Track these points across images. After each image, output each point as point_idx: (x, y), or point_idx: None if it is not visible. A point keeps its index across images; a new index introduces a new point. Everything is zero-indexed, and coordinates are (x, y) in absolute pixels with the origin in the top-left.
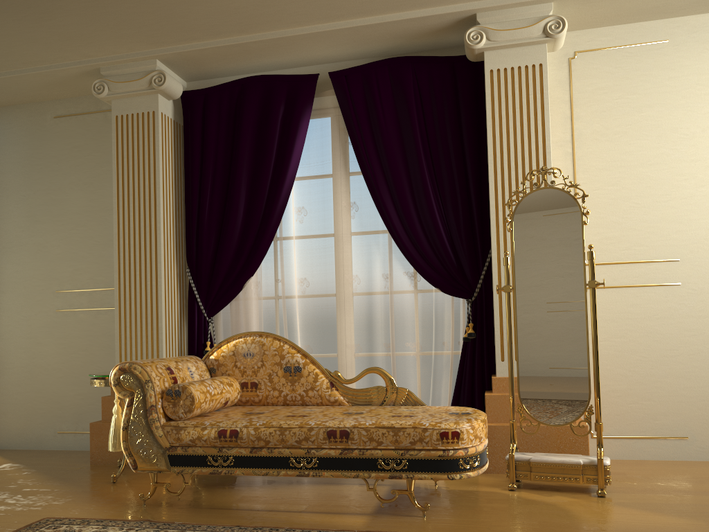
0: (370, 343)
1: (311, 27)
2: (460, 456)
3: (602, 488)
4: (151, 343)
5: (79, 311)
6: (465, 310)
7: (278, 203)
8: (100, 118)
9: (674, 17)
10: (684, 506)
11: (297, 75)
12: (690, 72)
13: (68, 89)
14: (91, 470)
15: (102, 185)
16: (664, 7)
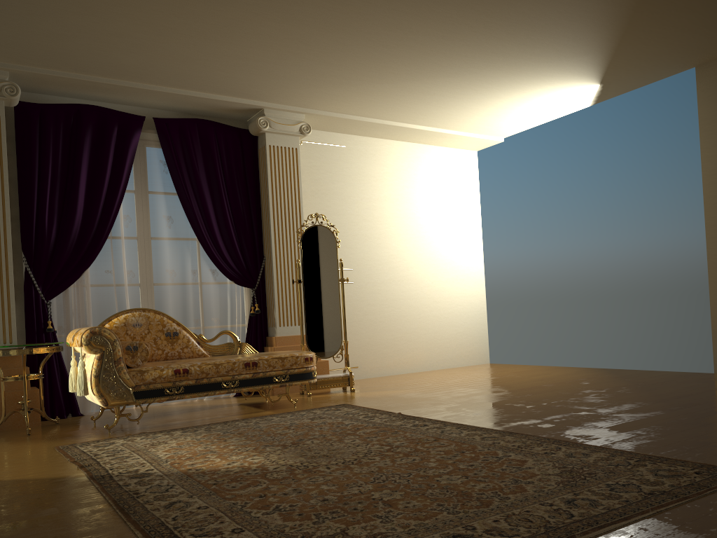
0: (185, 319)
1: (157, 86)
2: (313, 370)
3: (352, 387)
4: (2, 322)
5: None
6: (249, 296)
7: (115, 210)
8: None
9: (348, 134)
10: (390, 388)
11: (128, 113)
12: (355, 166)
13: None
14: None
15: None
16: (347, 129)
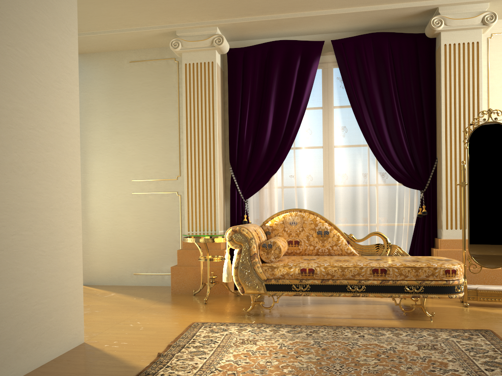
0: (354, 217)
1: (328, 10)
2: (455, 284)
3: None
4: (210, 215)
5: (149, 194)
6: (418, 197)
7: (295, 125)
8: (163, 64)
9: None
10: None
11: (309, 41)
12: None
13: (144, 43)
14: (176, 296)
15: (165, 109)
16: None
